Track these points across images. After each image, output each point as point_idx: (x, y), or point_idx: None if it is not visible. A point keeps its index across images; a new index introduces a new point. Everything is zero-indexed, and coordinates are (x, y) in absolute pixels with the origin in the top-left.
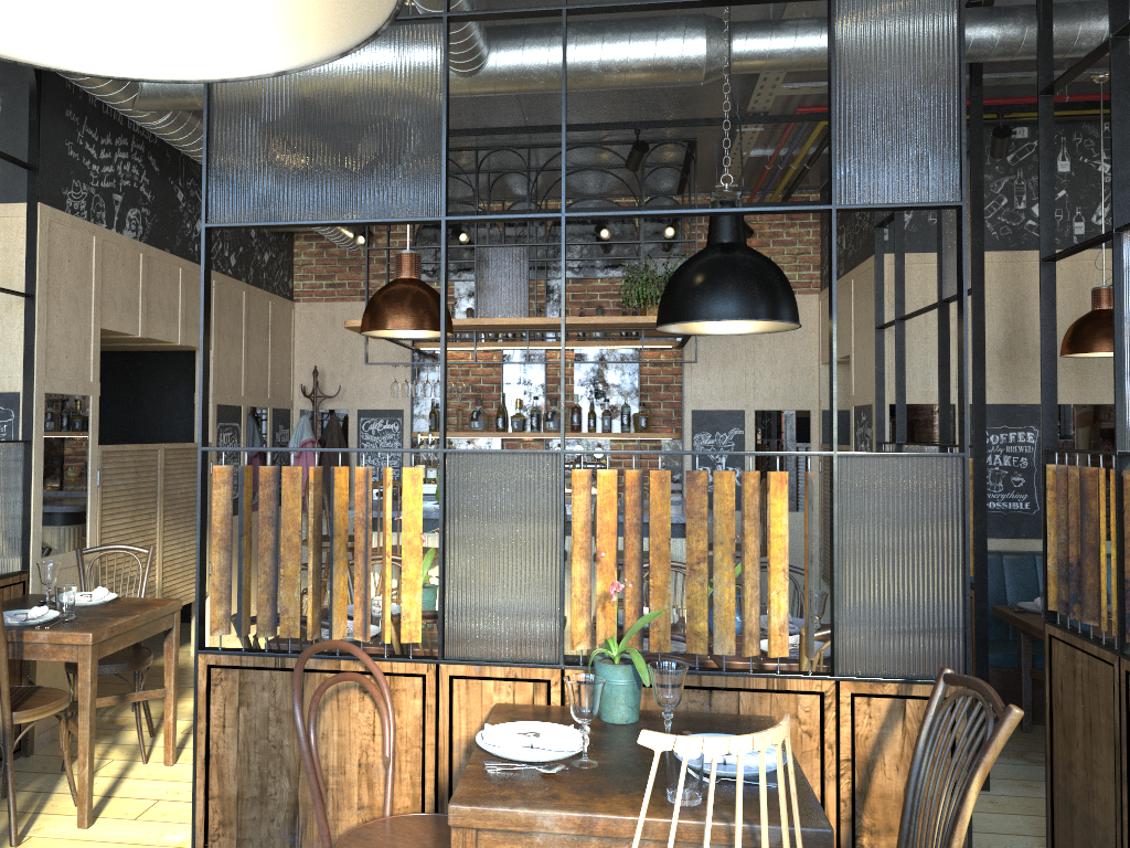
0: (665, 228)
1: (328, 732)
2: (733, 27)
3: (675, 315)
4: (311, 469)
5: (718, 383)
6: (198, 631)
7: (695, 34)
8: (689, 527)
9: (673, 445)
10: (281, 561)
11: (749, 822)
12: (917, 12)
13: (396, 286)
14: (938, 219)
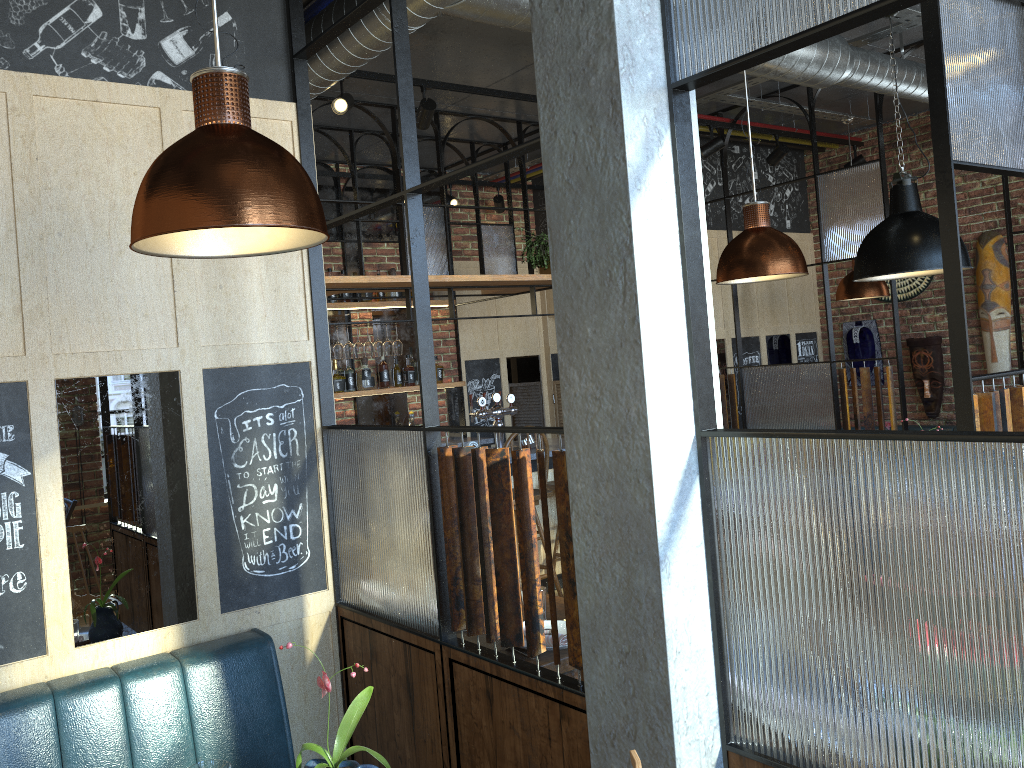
0: (451, 199)
1: None
2: (851, 48)
3: (924, 263)
4: (1023, 389)
5: (480, 336)
6: None
7: (844, 49)
8: None
9: (454, 392)
10: None
11: None
12: None
13: (778, 233)
14: (818, 204)
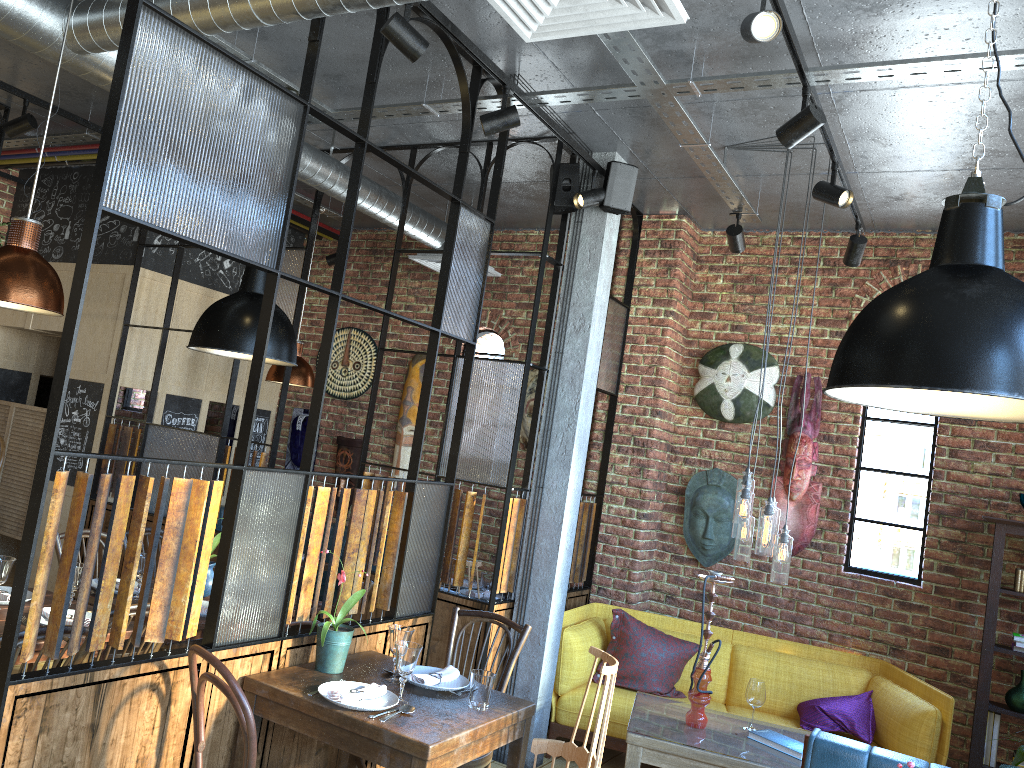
0: None
1: (117, 737)
2: None
3: (241, 345)
4: (151, 480)
5: None
6: (13, 659)
7: None
8: (352, 528)
9: None
10: (105, 572)
11: (516, 709)
12: (479, 229)
13: (33, 259)
14: None
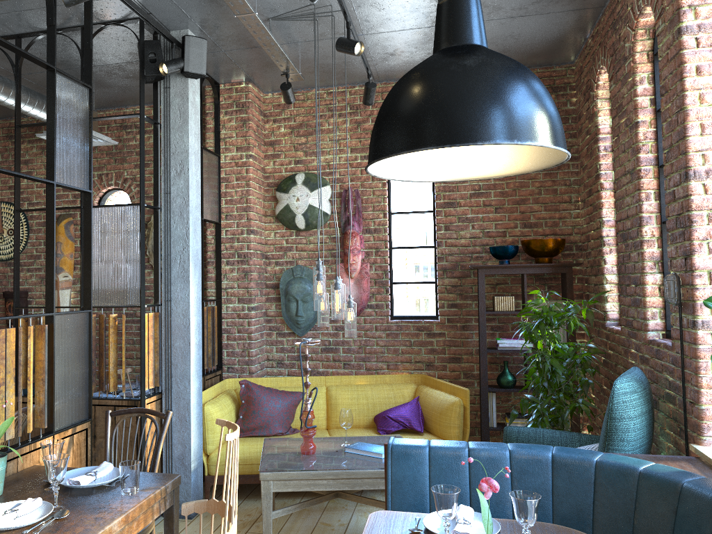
0: None
1: None
2: None
3: None
4: None
5: None
6: None
7: None
8: None
9: None
10: None
11: (163, 485)
12: (78, 94)
13: None
14: None
